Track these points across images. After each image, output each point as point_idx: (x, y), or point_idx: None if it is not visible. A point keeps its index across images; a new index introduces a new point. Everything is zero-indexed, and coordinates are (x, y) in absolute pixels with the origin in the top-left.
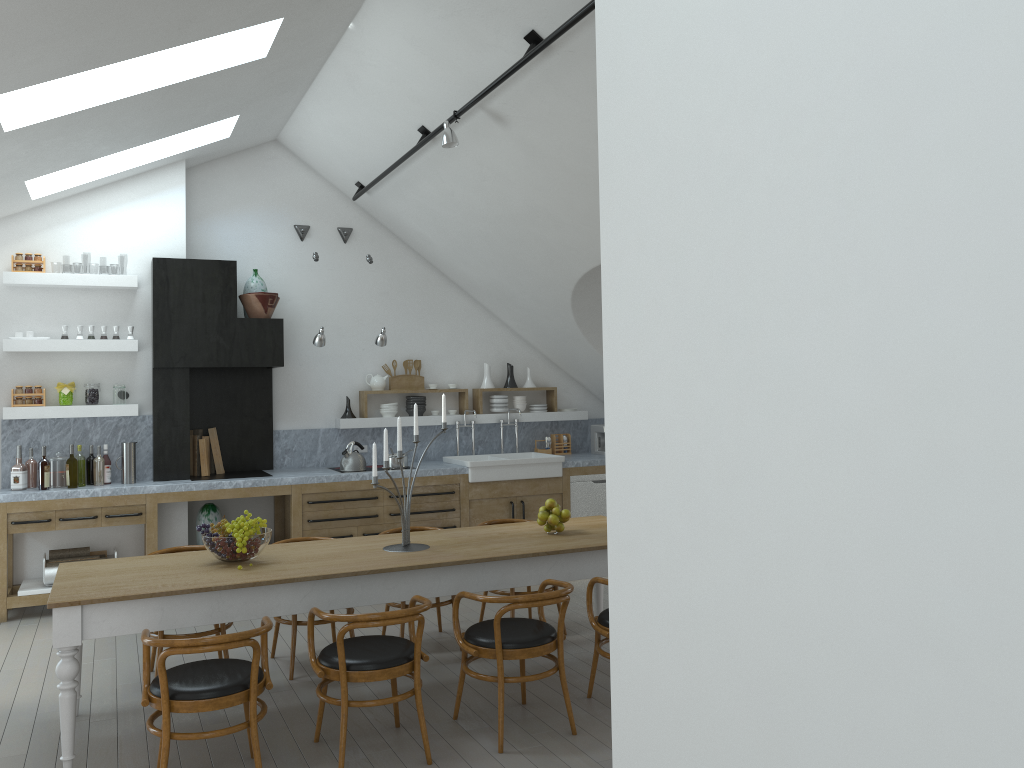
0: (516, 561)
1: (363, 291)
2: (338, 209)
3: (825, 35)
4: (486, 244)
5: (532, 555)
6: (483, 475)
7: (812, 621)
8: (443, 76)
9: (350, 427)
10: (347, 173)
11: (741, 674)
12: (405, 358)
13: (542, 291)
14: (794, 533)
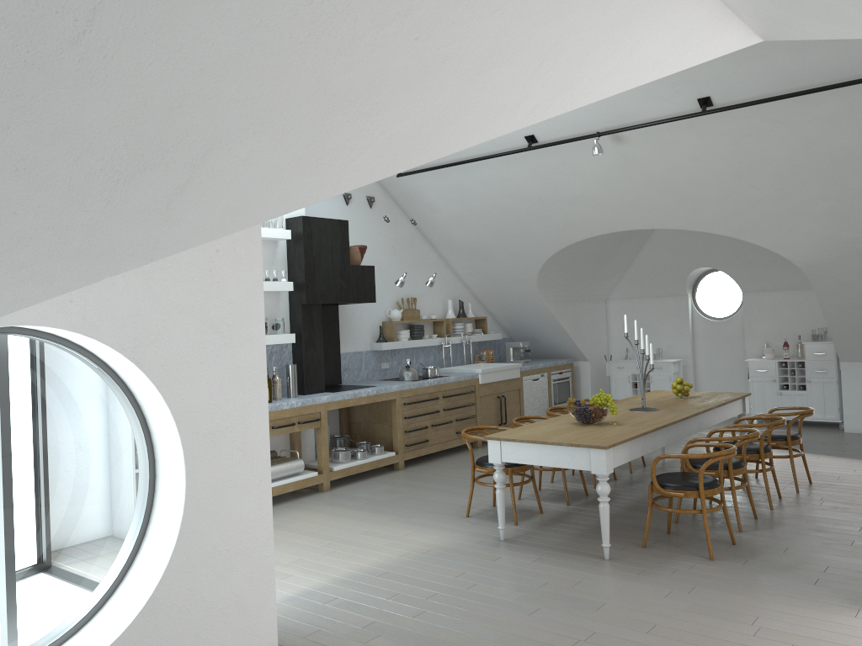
0: (711, 410)
1: (381, 245)
2: None
3: None
4: (503, 215)
5: (719, 406)
6: (486, 378)
7: None
8: (594, 109)
9: (387, 349)
10: None
11: None
12: (405, 296)
13: (528, 248)
14: None
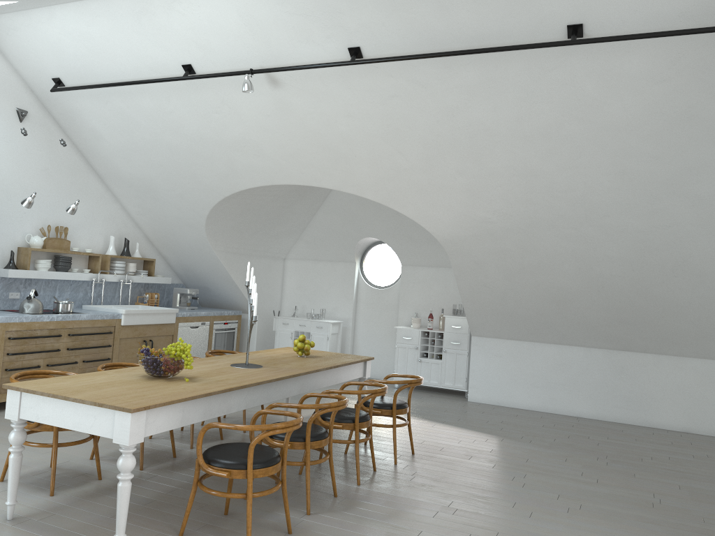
0: (321, 372)
1: (30, 165)
2: (18, 93)
3: None
4: (168, 152)
5: (329, 368)
6: (131, 320)
7: None
8: (249, 43)
9: (16, 277)
10: (51, 68)
11: None
12: (55, 224)
13: (194, 192)
14: None
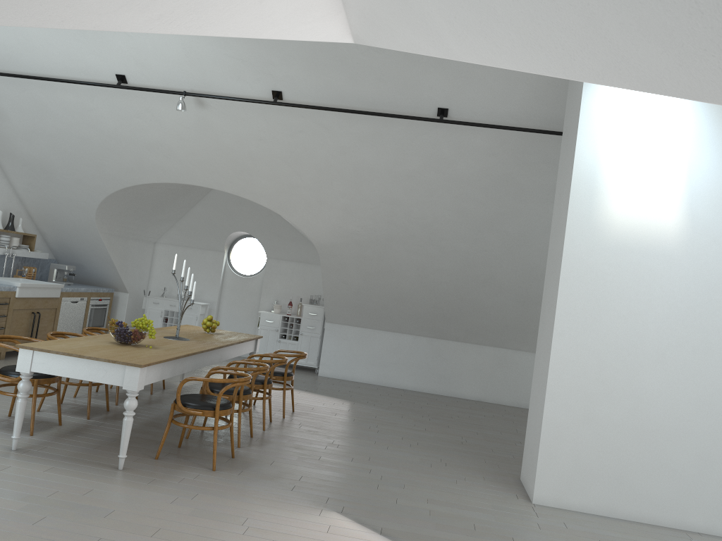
0: (232, 346)
1: None
2: None
3: (626, 262)
4: (77, 142)
5: (238, 343)
6: (24, 293)
7: (610, 343)
8: (186, 70)
9: None
10: None
11: (593, 352)
12: None
13: (94, 179)
14: (609, 330)
